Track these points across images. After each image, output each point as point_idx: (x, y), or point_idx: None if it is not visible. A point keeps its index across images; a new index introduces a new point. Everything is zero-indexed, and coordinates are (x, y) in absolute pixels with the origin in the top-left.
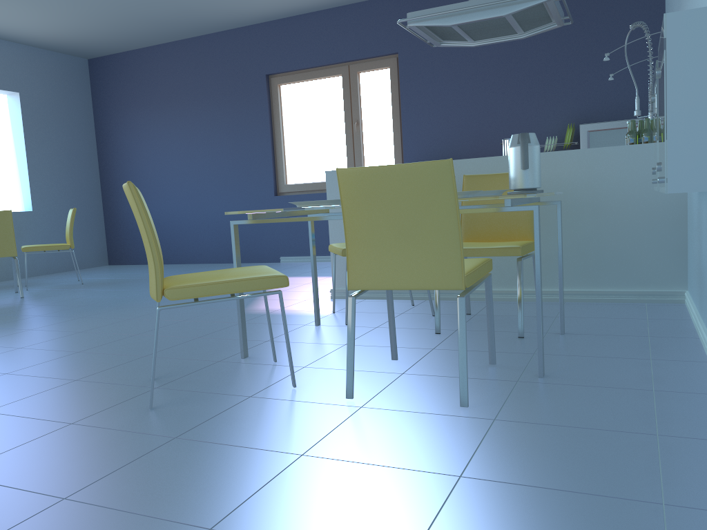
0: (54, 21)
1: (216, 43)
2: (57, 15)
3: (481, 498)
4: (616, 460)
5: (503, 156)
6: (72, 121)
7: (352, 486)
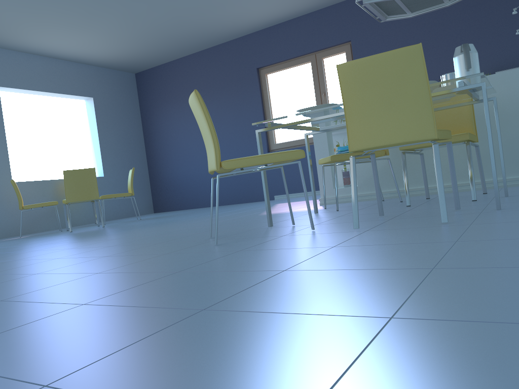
0: (114, 46)
1: (221, 51)
2: (117, 41)
3: (477, 245)
4: None
5: None
6: (126, 115)
7: (377, 251)
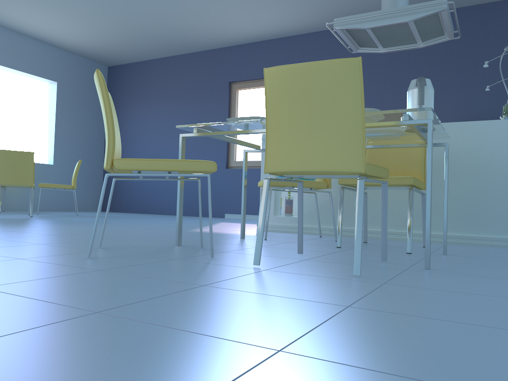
0: (87, 33)
1: (196, 59)
2: (89, 28)
3: (368, 319)
4: (505, 311)
5: None
6: (90, 106)
7: (243, 303)
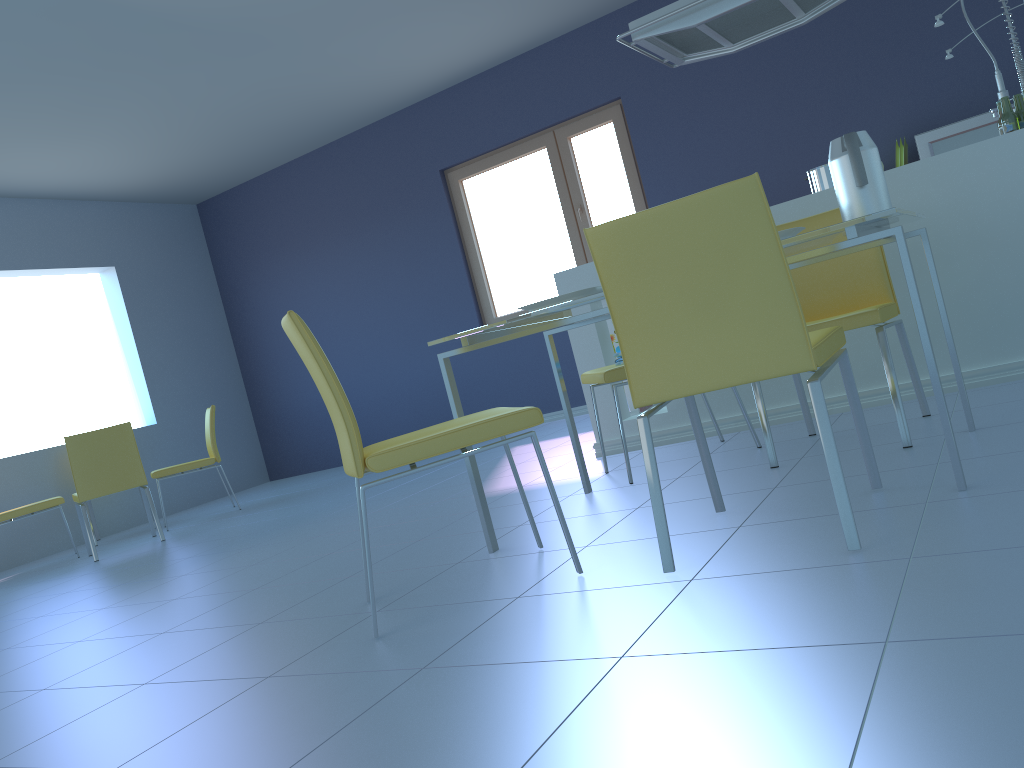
0: (145, 160)
1: (364, 143)
2: (148, 150)
3: (934, 665)
4: None
5: (814, 194)
6: (189, 291)
7: (715, 684)
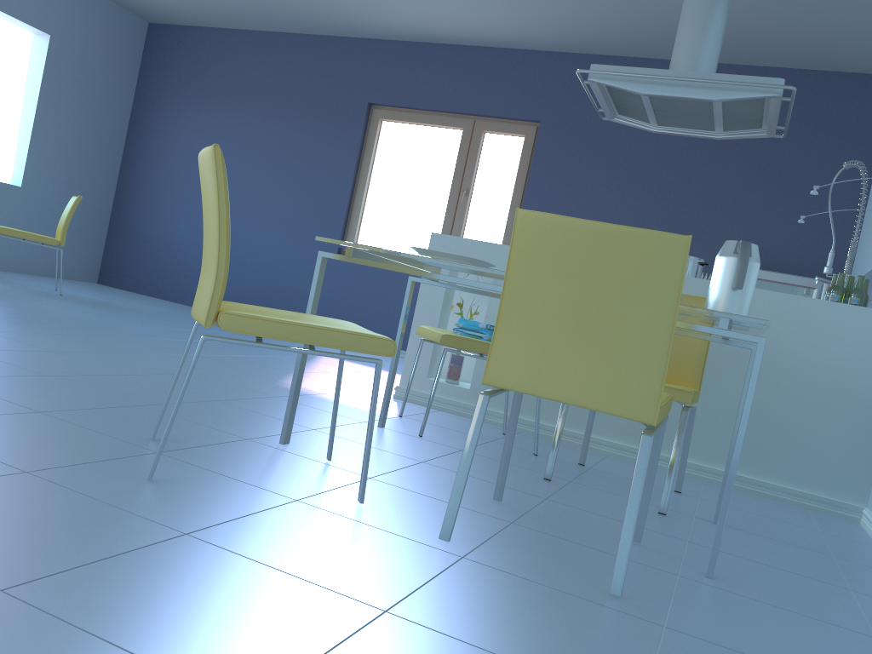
0: None
1: (317, 48)
2: None
3: None
4: None
5: None
6: (106, 91)
7: None
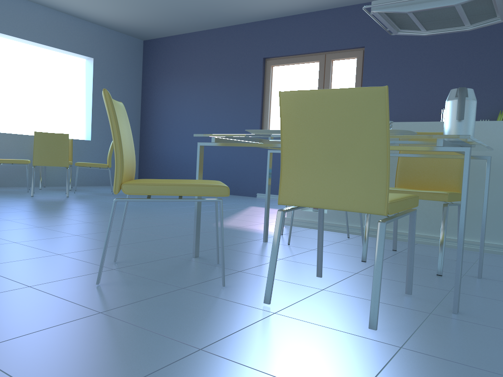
0: (120, 9)
1: (231, 33)
2: (123, 4)
3: None
4: None
5: (441, 122)
6: (126, 81)
7: None
